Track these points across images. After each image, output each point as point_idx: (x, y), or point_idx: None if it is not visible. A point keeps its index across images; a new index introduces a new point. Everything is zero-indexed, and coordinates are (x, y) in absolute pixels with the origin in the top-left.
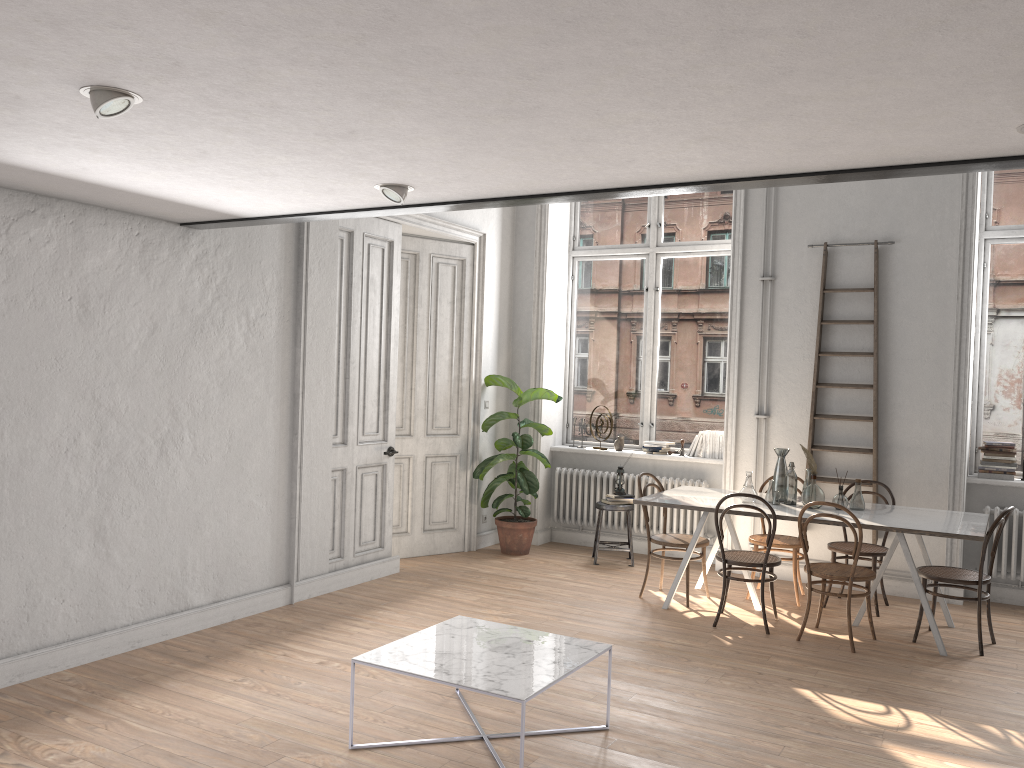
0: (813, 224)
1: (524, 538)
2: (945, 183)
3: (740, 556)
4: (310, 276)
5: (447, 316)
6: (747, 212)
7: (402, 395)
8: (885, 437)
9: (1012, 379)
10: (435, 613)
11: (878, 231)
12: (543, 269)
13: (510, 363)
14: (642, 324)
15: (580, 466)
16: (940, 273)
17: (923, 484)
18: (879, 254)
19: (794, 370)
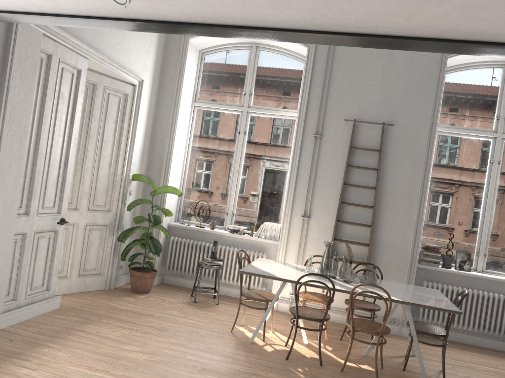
0: (348, 107)
1: (148, 283)
2: (424, 95)
3: (304, 311)
4: (12, 81)
5: (111, 130)
6: (310, 94)
7: (73, 181)
8: (375, 237)
9: (440, 210)
10: (90, 350)
11: (384, 117)
12: (177, 110)
13: (148, 167)
14: (233, 153)
15: (186, 237)
16: (416, 146)
17: (394, 266)
18: (383, 130)
19: (327, 192)
